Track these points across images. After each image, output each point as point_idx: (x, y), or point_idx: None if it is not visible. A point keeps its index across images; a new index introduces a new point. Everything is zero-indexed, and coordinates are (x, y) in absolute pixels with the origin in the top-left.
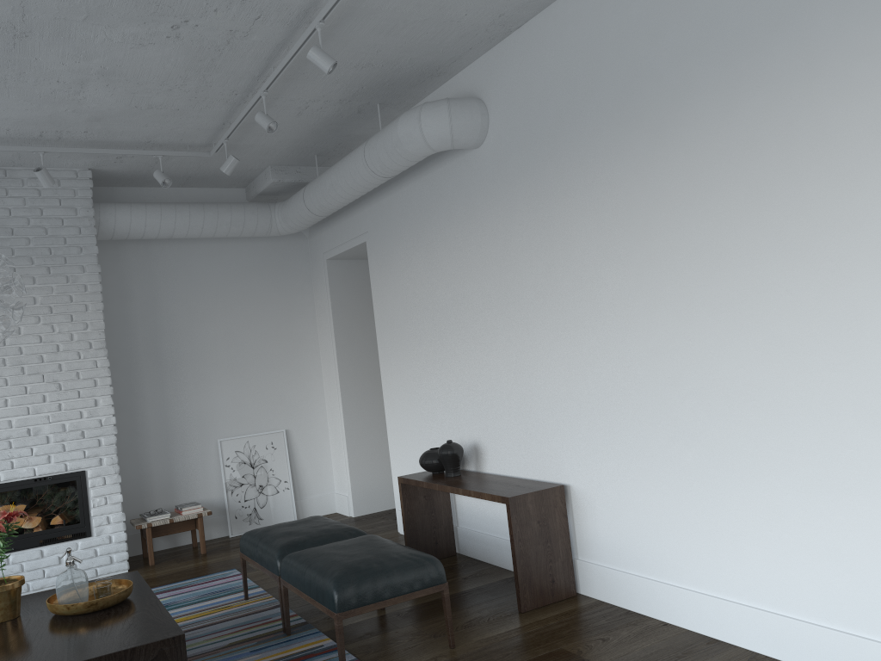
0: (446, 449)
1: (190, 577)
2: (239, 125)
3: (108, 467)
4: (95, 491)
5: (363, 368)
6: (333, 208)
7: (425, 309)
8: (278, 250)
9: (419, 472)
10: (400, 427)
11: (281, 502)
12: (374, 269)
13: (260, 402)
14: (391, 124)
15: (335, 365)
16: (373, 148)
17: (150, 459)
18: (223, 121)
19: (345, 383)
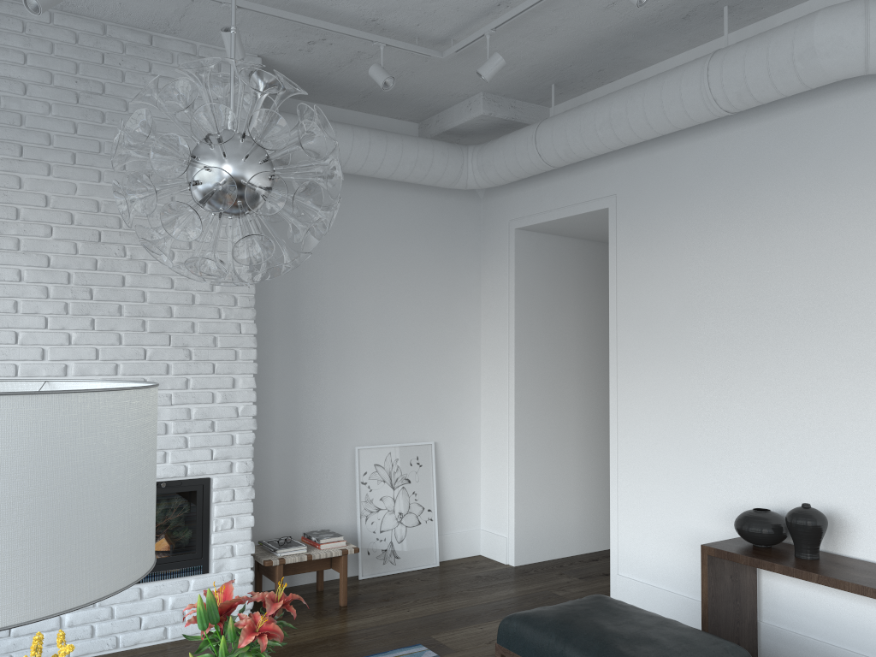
0: (810, 518)
1: (358, 651)
2: (536, 5)
3: (240, 476)
4: (220, 509)
5: (542, 374)
6: (584, 156)
7: (735, 307)
8: (447, 209)
9: (726, 541)
10: (642, 463)
11: (422, 537)
12: (622, 246)
13: (408, 403)
14: (790, 26)
15: (509, 366)
16: (736, 63)
17: (271, 464)
18: (501, 0)
19: (520, 391)
